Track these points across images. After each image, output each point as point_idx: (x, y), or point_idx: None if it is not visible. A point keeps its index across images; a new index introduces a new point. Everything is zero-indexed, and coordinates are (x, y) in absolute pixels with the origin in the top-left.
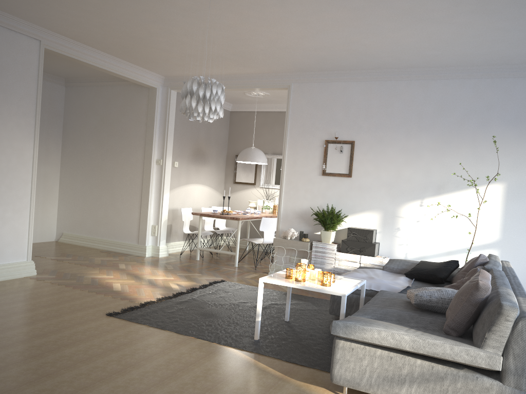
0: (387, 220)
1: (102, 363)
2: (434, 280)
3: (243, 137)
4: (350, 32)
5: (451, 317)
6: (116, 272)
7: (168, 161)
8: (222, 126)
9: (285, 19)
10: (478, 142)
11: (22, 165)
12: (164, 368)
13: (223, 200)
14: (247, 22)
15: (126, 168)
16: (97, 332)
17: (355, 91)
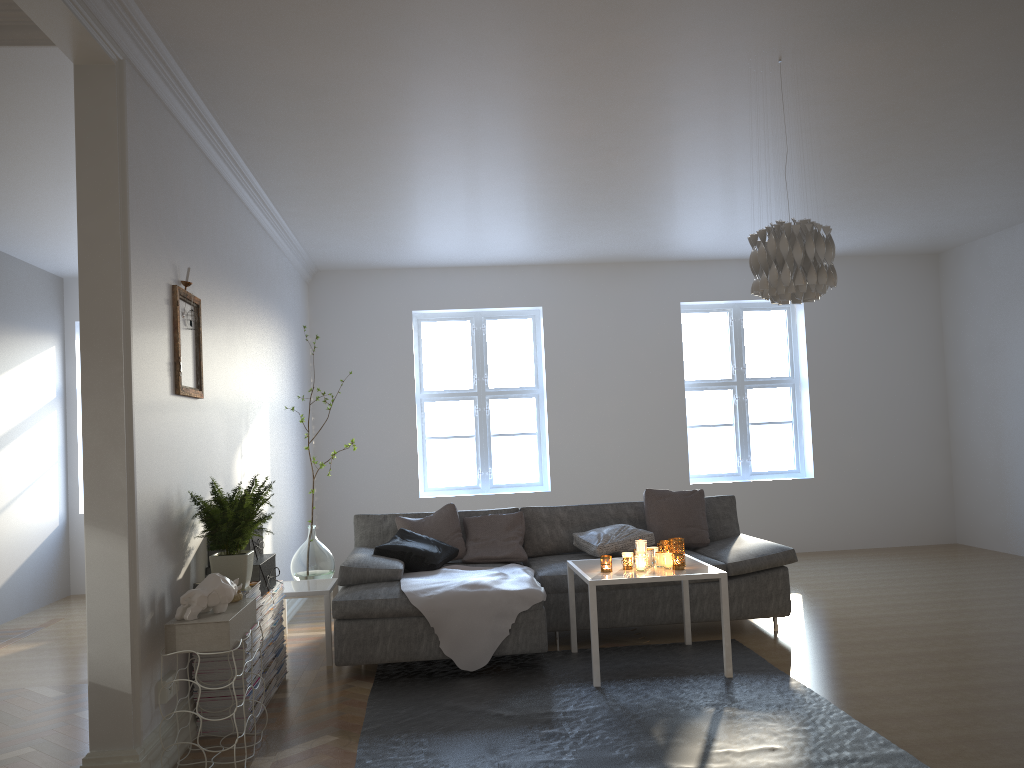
0: None
1: (1019, 698)
2: (454, 557)
3: None
4: (490, 129)
5: (705, 528)
6: None
7: None
8: None
9: (595, 91)
10: (256, 331)
11: None
12: (932, 678)
13: None
14: (612, 54)
15: None
16: (995, 742)
17: (189, 162)
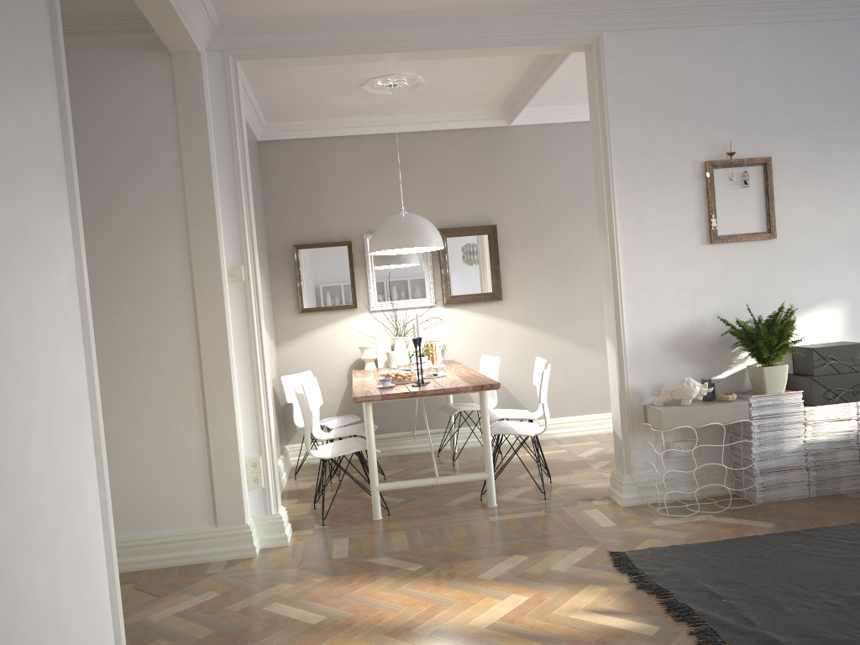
0: (858, 317)
1: None
2: None
3: (305, 200)
4: None
5: None
6: (353, 644)
7: (257, 268)
8: (257, 178)
9: None
10: None
11: (62, 330)
12: None
13: (416, 349)
14: None
15: (125, 306)
16: None
17: (752, 45)
